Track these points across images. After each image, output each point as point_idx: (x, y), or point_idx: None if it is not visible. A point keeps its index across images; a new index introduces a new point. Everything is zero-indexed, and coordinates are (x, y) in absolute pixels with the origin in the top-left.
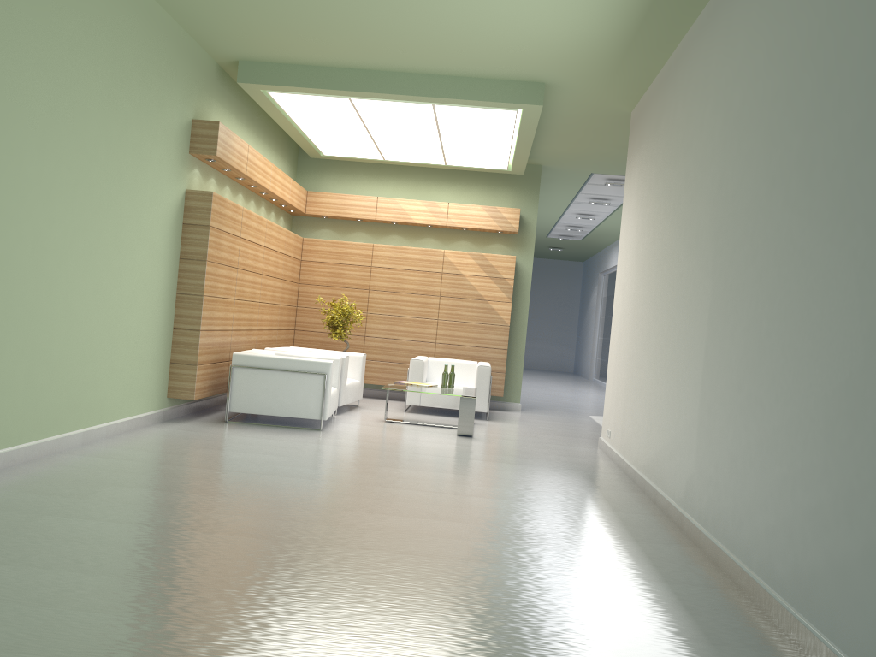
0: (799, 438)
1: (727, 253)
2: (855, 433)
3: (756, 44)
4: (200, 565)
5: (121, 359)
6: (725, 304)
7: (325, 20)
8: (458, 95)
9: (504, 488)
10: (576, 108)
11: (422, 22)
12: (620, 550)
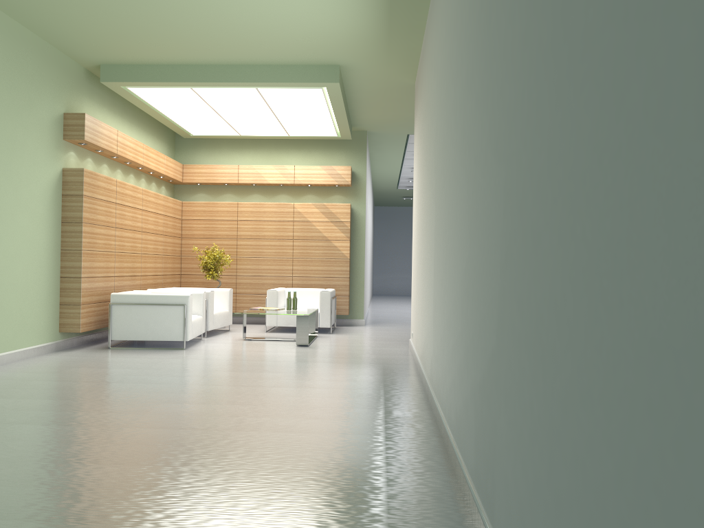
0: (456, 314)
1: (438, 183)
2: (468, 304)
3: (443, 22)
4: (11, 446)
5: (10, 303)
6: (438, 222)
7: (152, 28)
8: (272, 79)
9: (305, 380)
10: (372, 83)
11: (226, 24)
12: (366, 416)
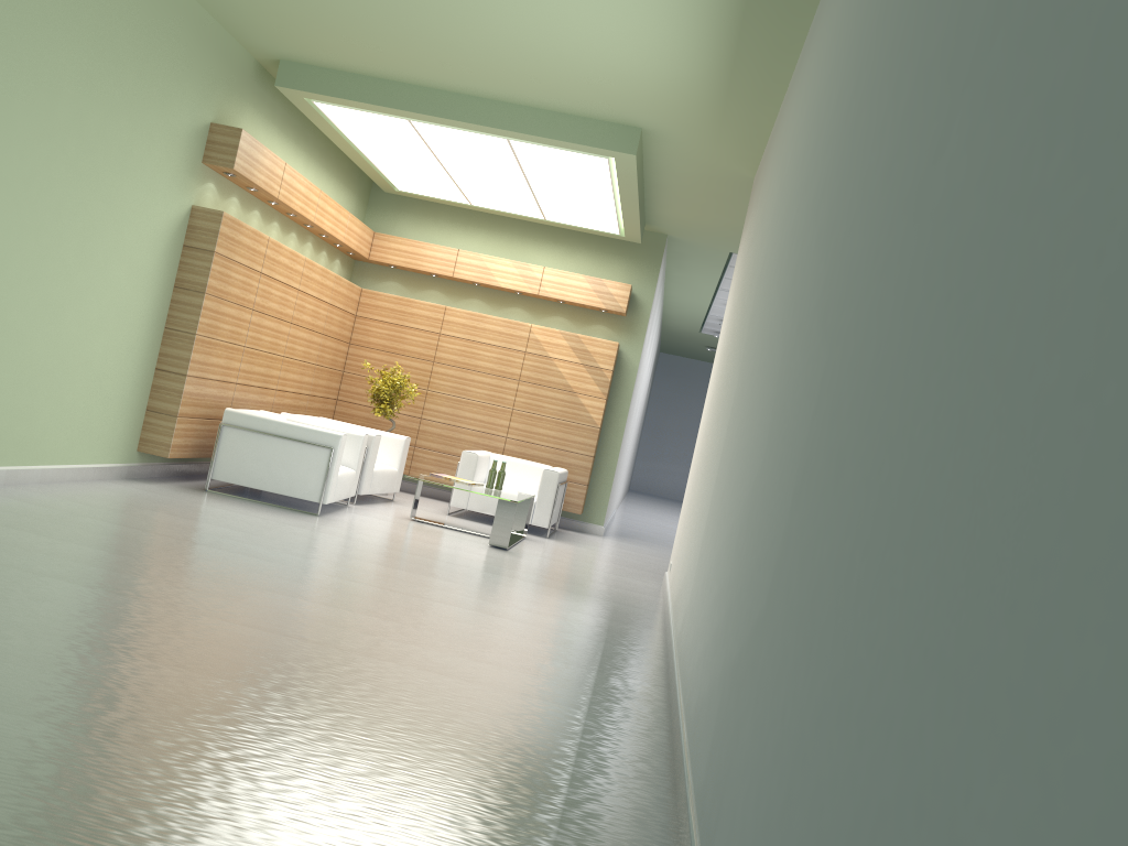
0: (728, 551)
1: (749, 343)
2: (745, 539)
3: (806, 99)
4: (34, 608)
5: (74, 394)
6: (737, 403)
7: (368, 20)
8: (535, 131)
9: (488, 601)
10: (687, 164)
11: (479, 36)
12: (565, 676)
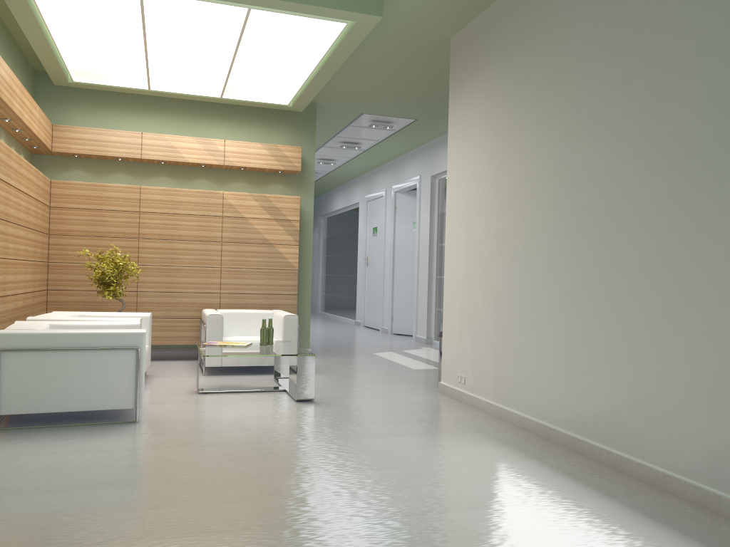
0: None
1: None
2: None
3: None
4: None
5: None
6: None
7: None
8: None
9: (457, 485)
10: (396, 29)
11: None
12: None
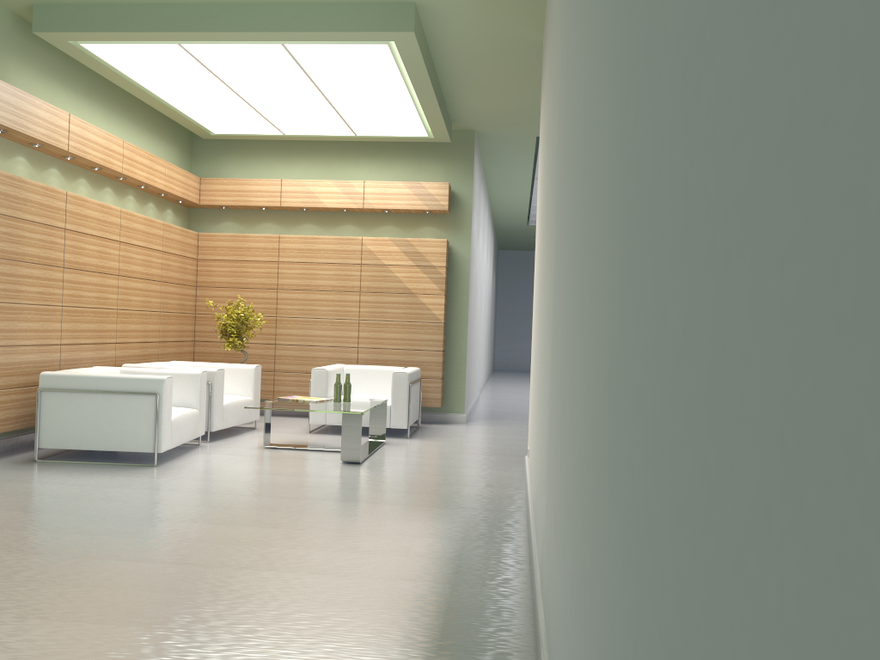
0: (580, 501)
1: (561, 172)
2: (612, 513)
3: None
4: None
5: None
6: (559, 255)
7: None
8: (305, 27)
9: (313, 550)
10: (473, 40)
11: None
12: None
